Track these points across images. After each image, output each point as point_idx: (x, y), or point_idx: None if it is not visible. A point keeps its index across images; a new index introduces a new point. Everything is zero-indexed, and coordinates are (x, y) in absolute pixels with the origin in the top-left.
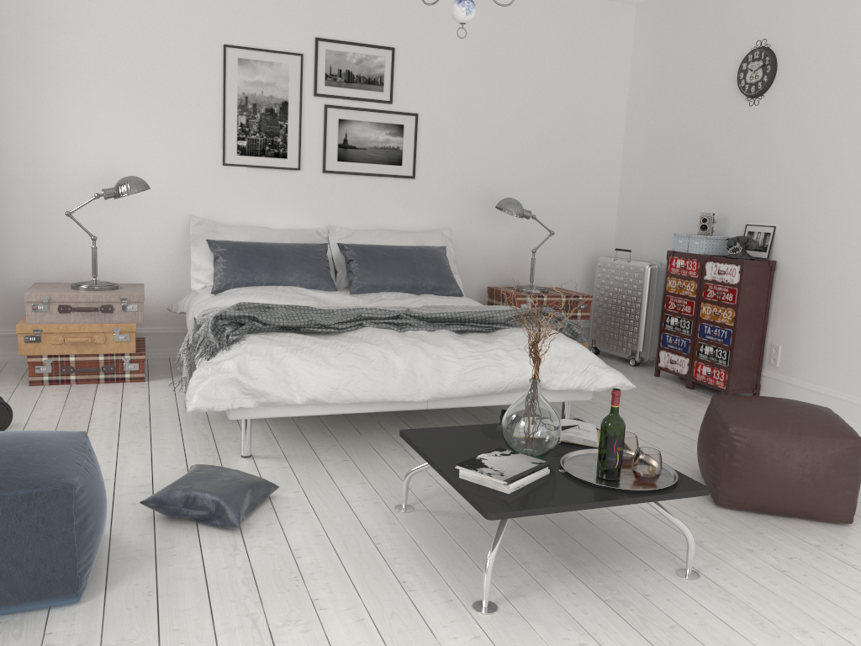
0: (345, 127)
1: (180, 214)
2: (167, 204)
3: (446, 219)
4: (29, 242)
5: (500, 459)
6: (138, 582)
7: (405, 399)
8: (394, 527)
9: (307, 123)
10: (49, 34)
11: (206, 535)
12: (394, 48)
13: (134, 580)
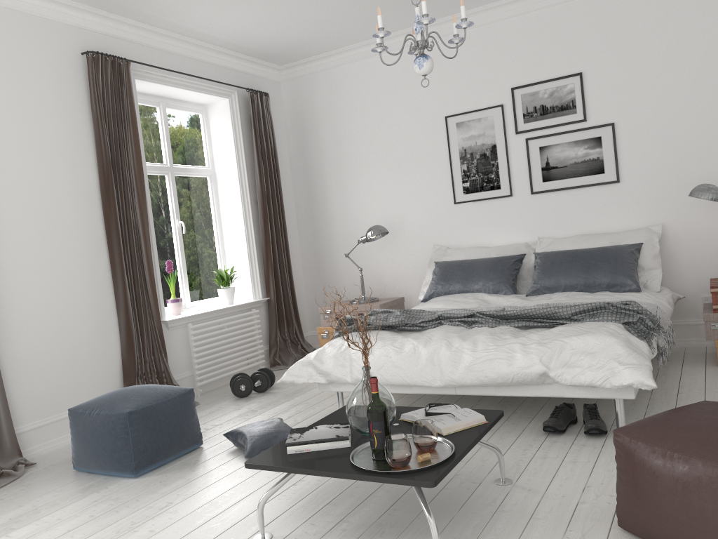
0: (545, 152)
1: (430, 245)
2: (422, 239)
3: (661, 214)
4: (349, 275)
5: (324, 430)
6: (169, 475)
7: (424, 384)
8: (324, 478)
9: (513, 157)
10: (347, 144)
11: (234, 459)
12: (581, 72)
13: (169, 474)
